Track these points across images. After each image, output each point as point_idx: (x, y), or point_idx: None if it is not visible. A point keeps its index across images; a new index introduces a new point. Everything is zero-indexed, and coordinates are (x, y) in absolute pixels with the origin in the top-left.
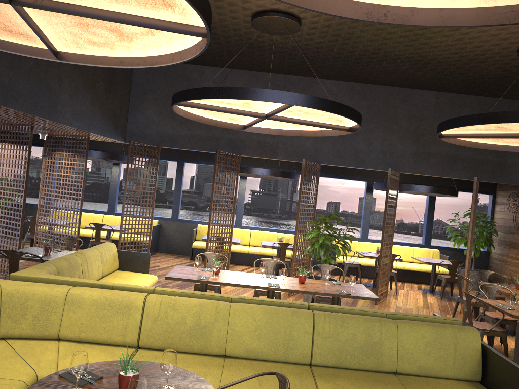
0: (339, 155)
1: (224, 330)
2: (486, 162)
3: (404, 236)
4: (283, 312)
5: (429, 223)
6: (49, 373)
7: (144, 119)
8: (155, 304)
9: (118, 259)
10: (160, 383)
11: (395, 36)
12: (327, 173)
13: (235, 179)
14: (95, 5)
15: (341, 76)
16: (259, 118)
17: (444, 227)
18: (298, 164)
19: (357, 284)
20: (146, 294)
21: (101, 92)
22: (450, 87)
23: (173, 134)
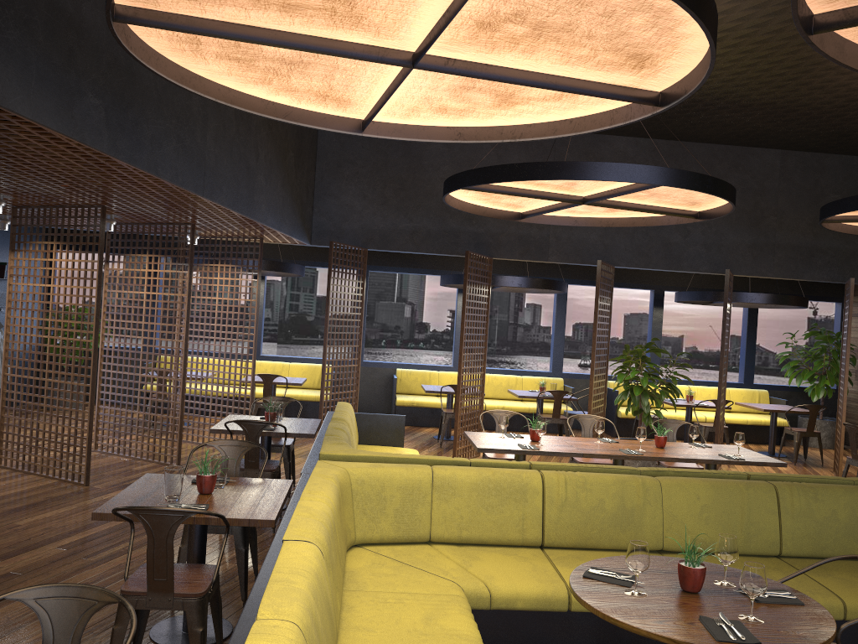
0: (642, 252)
1: (659, 515)
2: (857, 255)
3: (700, 372)
4: (733, 485)
5: (749, 349)
6: (477, 585)
7: (340, 207)
8: (559, 484)
9: (357, 427)
10: (709, 579)
11: (764, 75)
12: (592, 280)
13: (425, 293)
14: (523, 66)
15: (644, 131)
16: (564, 203)
17: (763, 355)
18: (547, 267)
19: (731, 446)
20: (536, 470)
21: (291, 168)
22: (806, 144)
23: (385, 229)
